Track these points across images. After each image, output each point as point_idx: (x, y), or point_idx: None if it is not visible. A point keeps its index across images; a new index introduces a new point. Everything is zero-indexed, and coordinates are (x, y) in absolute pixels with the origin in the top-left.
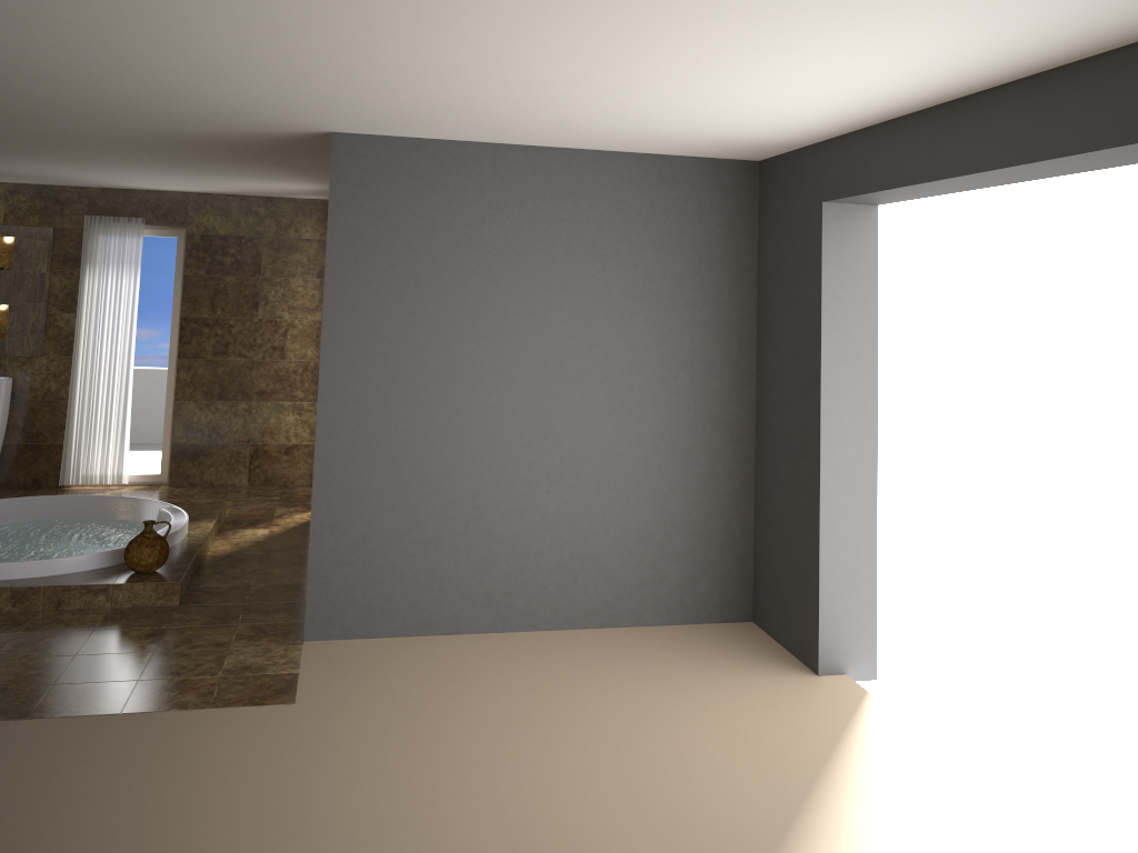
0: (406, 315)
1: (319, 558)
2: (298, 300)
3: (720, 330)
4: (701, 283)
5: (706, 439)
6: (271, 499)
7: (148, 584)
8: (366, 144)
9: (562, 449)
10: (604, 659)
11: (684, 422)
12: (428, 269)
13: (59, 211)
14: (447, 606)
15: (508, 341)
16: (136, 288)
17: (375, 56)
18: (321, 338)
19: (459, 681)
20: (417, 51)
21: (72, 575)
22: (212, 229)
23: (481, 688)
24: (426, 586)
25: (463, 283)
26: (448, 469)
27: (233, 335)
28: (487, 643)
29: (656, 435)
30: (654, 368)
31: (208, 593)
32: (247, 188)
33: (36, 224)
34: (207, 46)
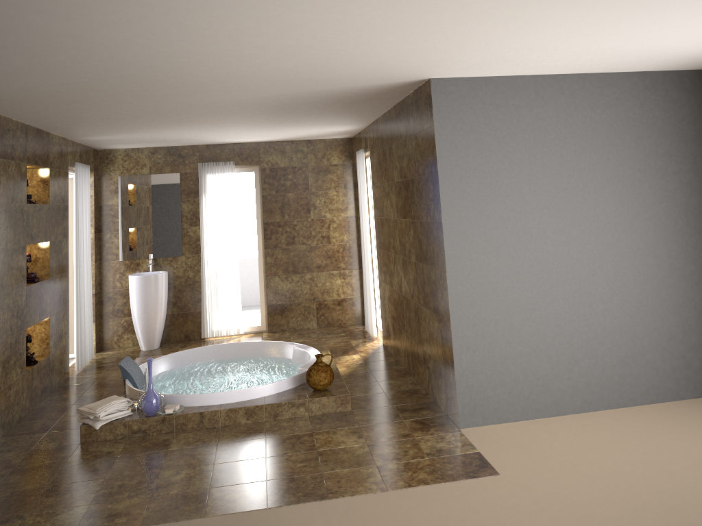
0: (494, 197)
1: (461, 370)
2: (334, 204)
3: (700, 188)
4: (682, 157)
5: (701, 264)
6: (340, 335)
7: (330, 398)
8: (452, 84)
9: (608, 280)
10: (680, 425)
11: (685, 254)
12: (503, 164)
13: (182, 162)
14: (549, 397)
15: (562, 209)
16: (234, 206)
17: (563, 1)
18: (442, 218)
19: (597, 449)
20: None
21: (276, 395)
22: (276, 164)
23: (617, 453)
24: (533, 384)
25: (527, 172)
26: (536, 300)
27: (297, 231)
28: (586, 420)
29: (668, 265)
30: (660, 218)
31: (362, 400)
32: (302, 134)
33: (169, 172)
34: (448, 6)
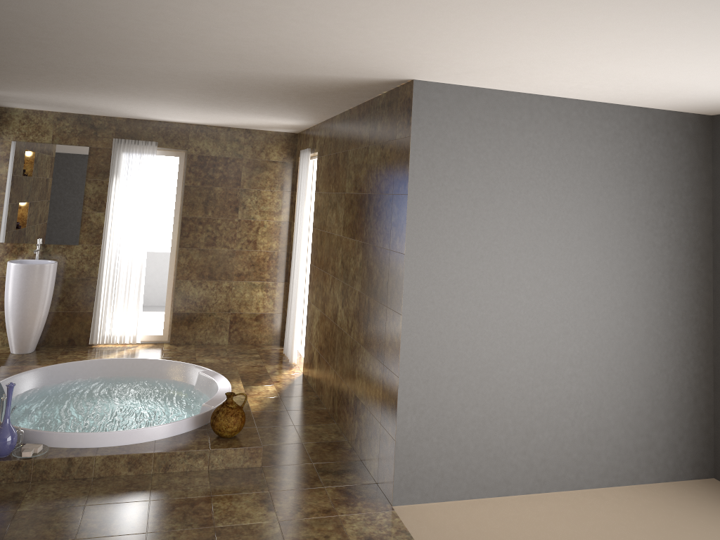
0: (468, 231)
1: (404, 434)
2: (267, 206)
3: (688, 246)
4: (675, 209)
5: (679, 332)
6: (254, 356)
7: (237, 449)
8: (438, 91)
9: (581, 341)
10: (644, 522)
11: (664, 319)
12: (484, 193)
13: (94, 134)
14: (499, 473)
15: (541, 253)
16: (149, 194)
17: (627, 4)
18: (405, 249)
19: None
20: (682, 1)
21: (170, 440)
22: (206, 151)
23: None
24: (483, 456)
25: (509, 206)
26: (499, 358)
27: (220, 231)
28: (538, 505)
29: (645, 330)
30: (643, 276)
31: (275, 453)
32: (242, 122)
33: (76, 144)
34: None
